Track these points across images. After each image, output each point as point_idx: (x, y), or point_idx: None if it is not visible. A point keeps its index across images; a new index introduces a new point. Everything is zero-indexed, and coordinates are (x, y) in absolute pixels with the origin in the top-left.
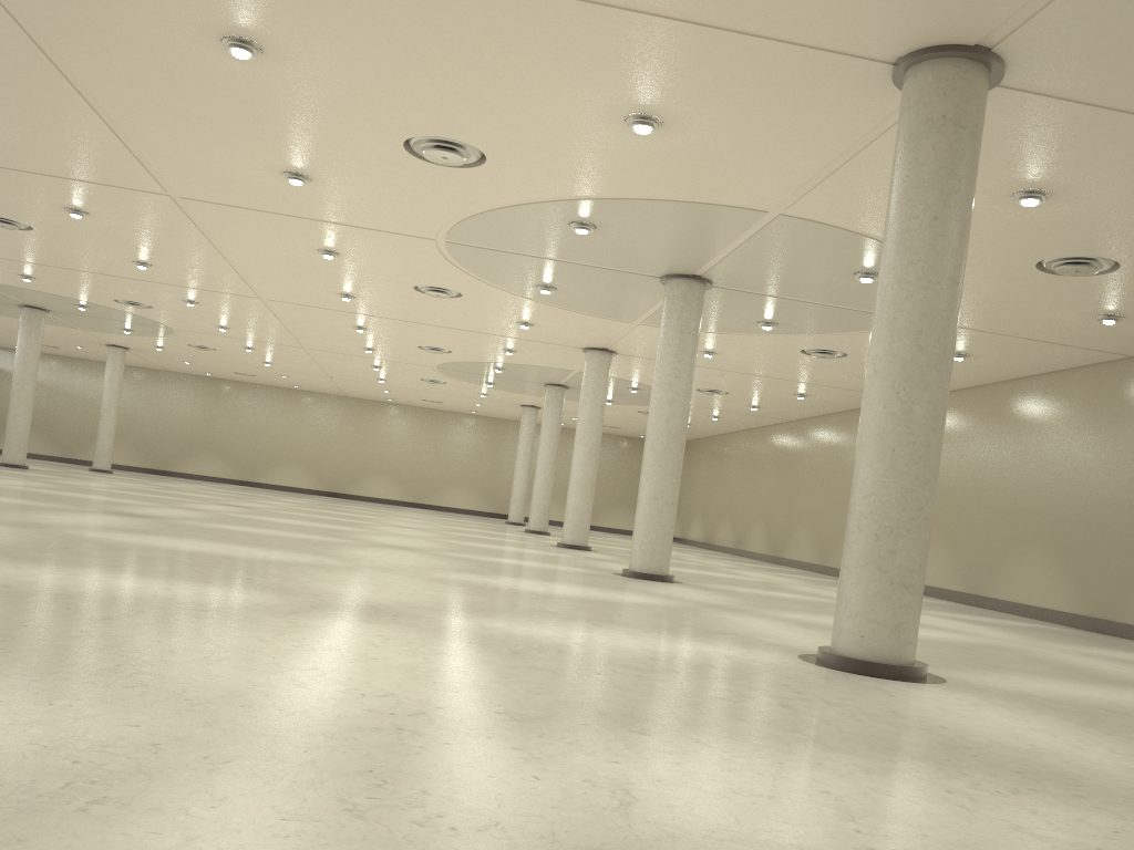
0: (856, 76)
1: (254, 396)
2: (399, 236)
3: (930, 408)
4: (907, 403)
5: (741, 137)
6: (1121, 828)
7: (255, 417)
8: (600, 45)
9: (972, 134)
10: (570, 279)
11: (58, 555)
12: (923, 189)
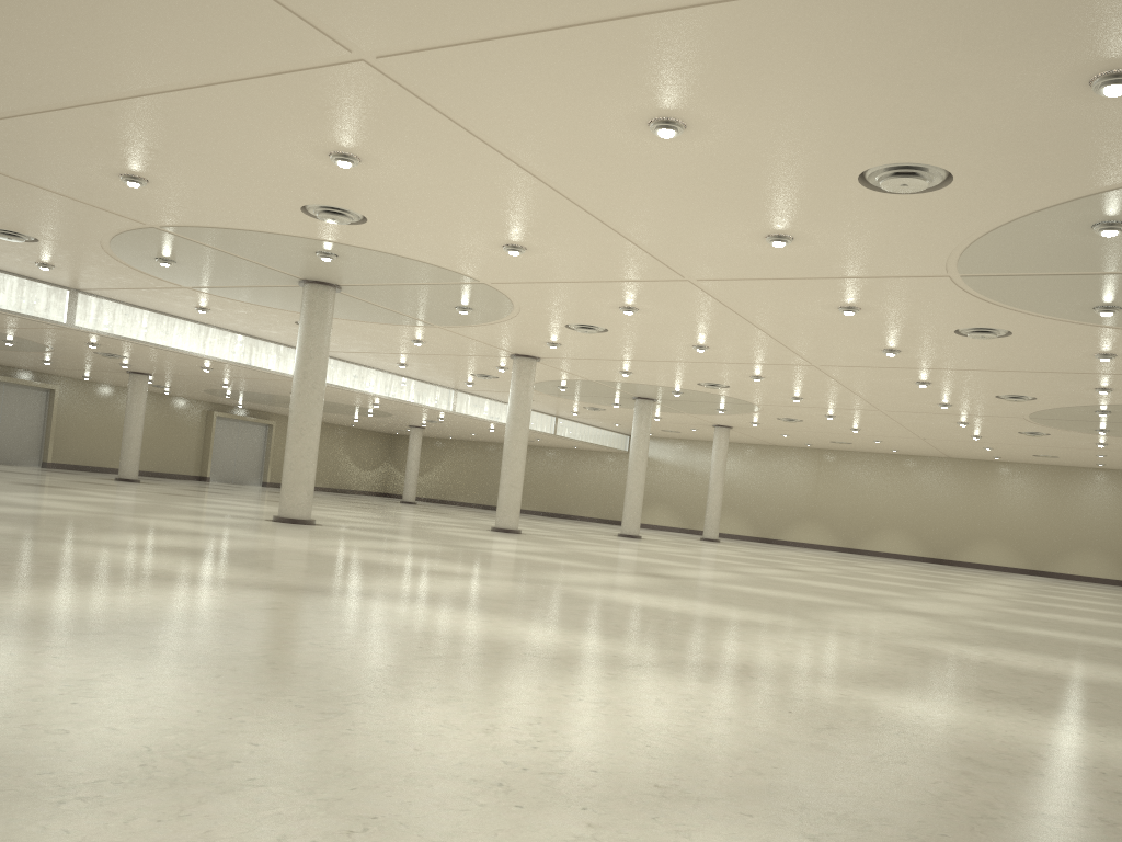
0: None
1: (853, 464)
2: (908, 279)
3: None
4: None
5: None
6: None
7: (855, 484)
8: (1008, 7)
9: None
10: None
11: (510, 605)
12: None
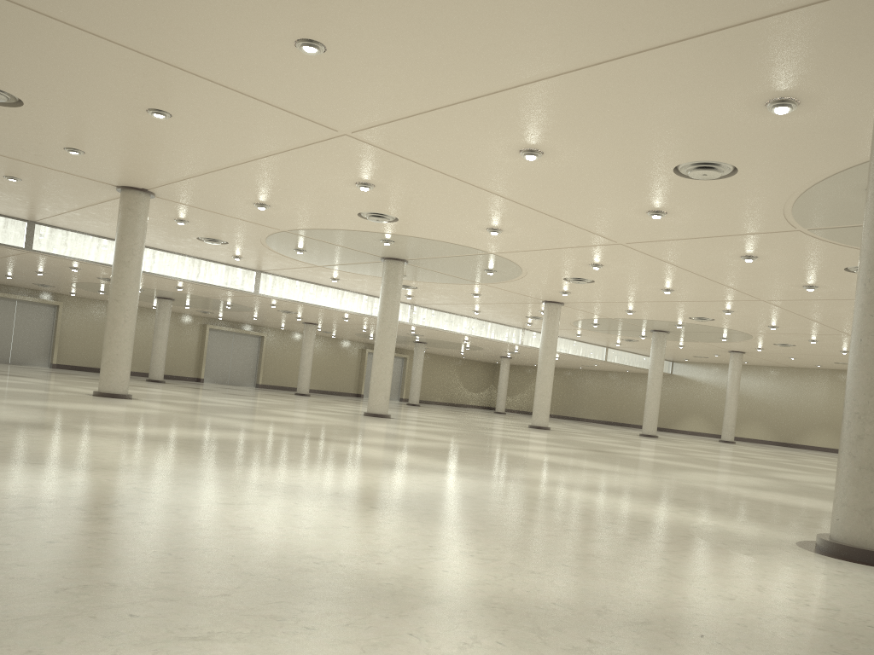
0: (870, 6)
1: None
2: (771, 234)
3: None
4: (872, 293)
5: (872, 84)
6: (461, 573)
7: None
8: (674, 74)
9: None
10: None
11: (431, 451)
12: None
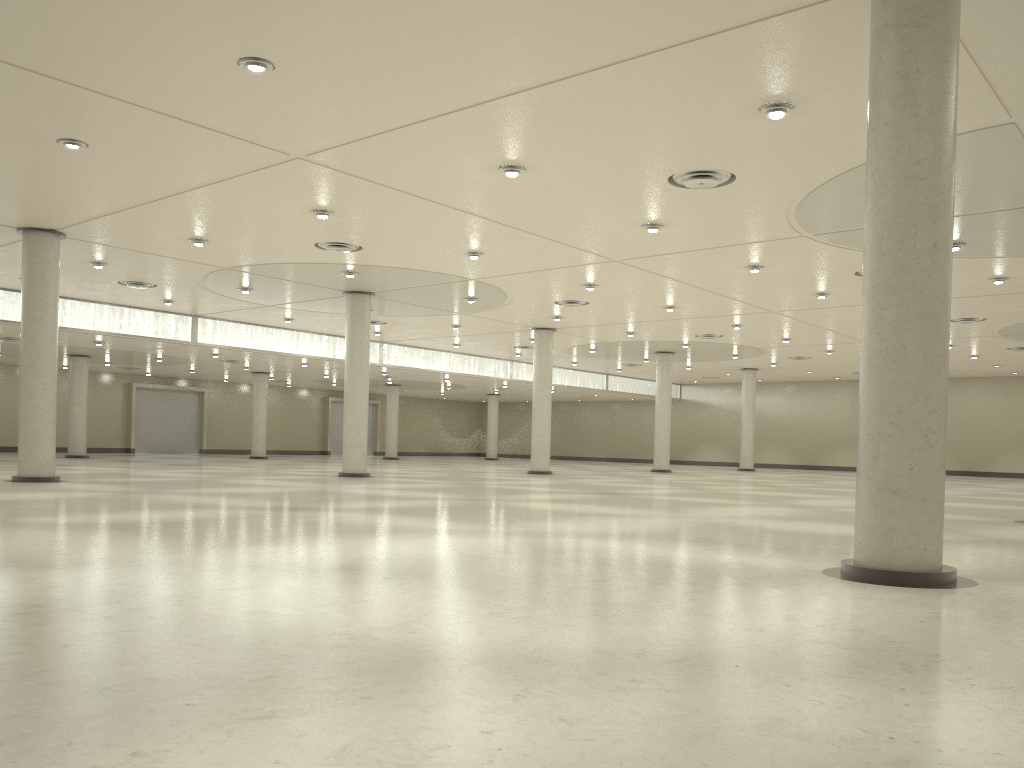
0: (856, 10)
1: None
2: (776, 241)
3: (901, 311)
4: (877, 311)
5: (865, 85)
6: (497, 633)
7: None
8: (662, 82)
9: (919, 26)
10: (960, 232)
11: (429, 511)
12: (875, 101)
